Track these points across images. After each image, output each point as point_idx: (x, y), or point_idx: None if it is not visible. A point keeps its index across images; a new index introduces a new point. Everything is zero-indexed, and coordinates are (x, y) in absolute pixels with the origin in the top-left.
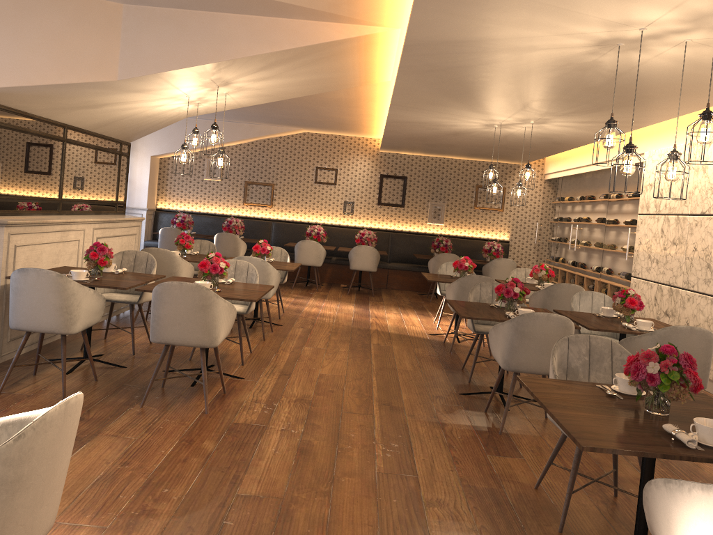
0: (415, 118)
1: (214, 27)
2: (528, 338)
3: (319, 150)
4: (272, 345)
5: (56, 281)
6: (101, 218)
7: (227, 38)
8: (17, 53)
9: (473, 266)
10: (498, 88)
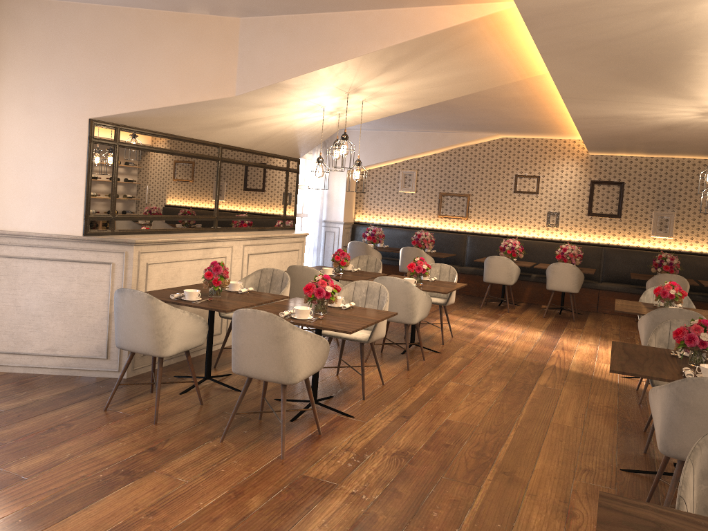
0: (603, 112)
1: (323, 29)
2: (695, 413)
3: (518, 156)
4: (413, 377)
5: (147, 303)
6: (253, 235)
7: (337, 39)
8: (143, 78)
9: (683, 294)
10: (688, 63)
